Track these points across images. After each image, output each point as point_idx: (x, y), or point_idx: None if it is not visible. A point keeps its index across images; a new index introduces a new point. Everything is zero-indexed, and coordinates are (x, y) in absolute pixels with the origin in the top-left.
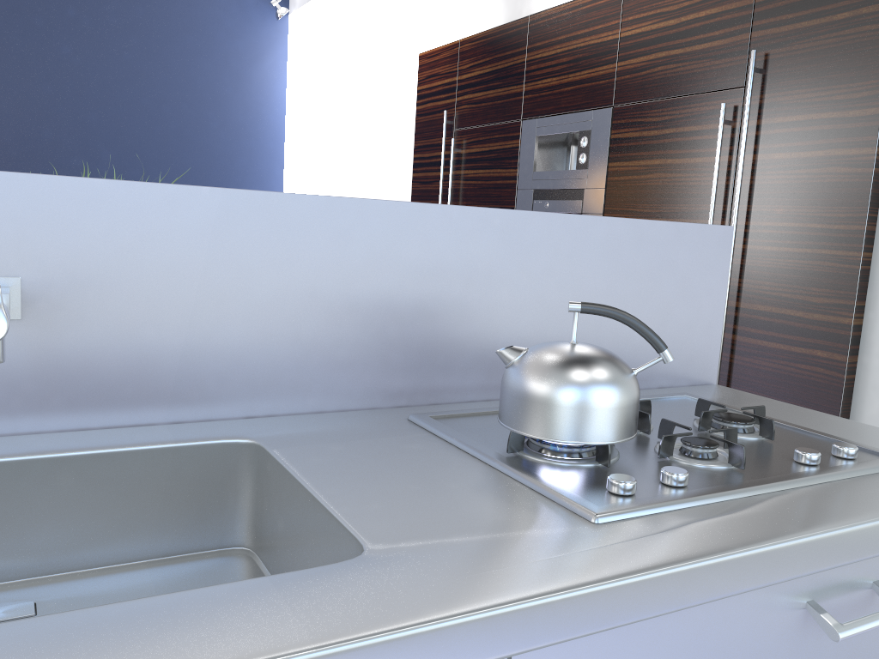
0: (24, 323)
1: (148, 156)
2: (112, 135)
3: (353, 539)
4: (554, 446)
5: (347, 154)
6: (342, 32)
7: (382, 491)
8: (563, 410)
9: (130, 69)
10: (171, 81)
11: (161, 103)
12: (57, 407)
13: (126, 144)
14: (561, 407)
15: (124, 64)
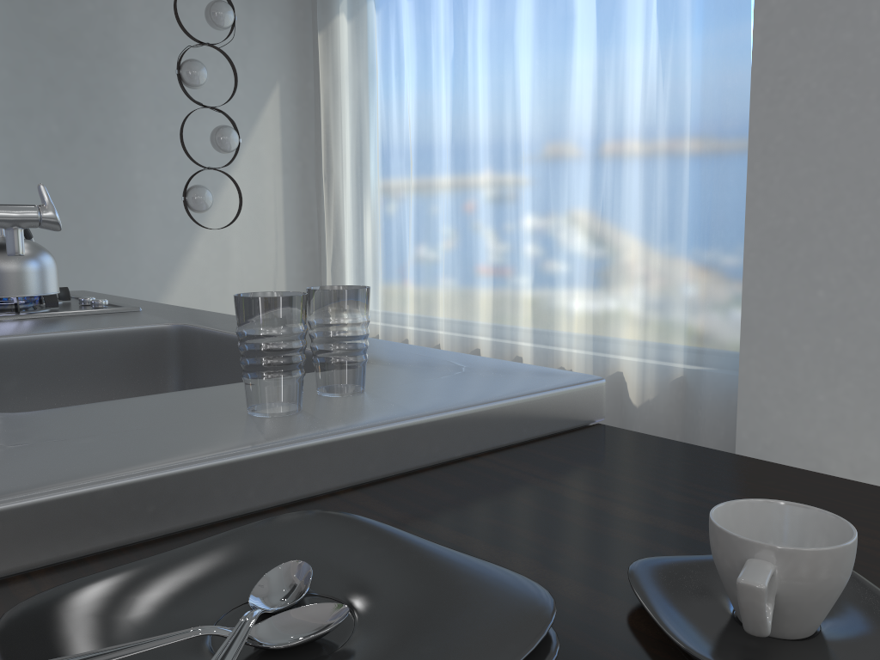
0: None
1: None
2: None
3: (149, 328)
4: (31, 303)
5: None
6: None
7: (81, 324)
8: (52, 273)
9: None
10: None
11: None
12: None
13: None
14: (51, 271)
15: None
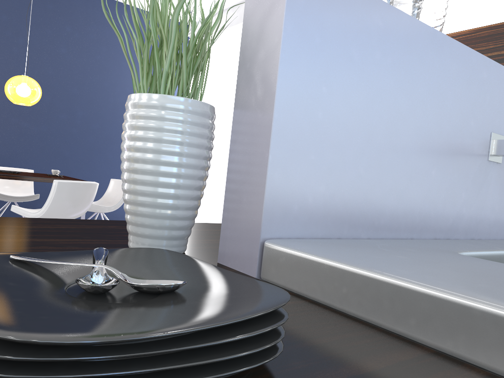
0: (500, 166)
1: (104, 116)
2: (85, 102)
3: None
4: None
5: (224, 122)
6: (224, 54)
7: None
8: None
9: (99, 65)
10: (121, 74)
11: (115, 86)
12: (502, 223)
13: (92, 108)
14: None
15: (96, 62)
